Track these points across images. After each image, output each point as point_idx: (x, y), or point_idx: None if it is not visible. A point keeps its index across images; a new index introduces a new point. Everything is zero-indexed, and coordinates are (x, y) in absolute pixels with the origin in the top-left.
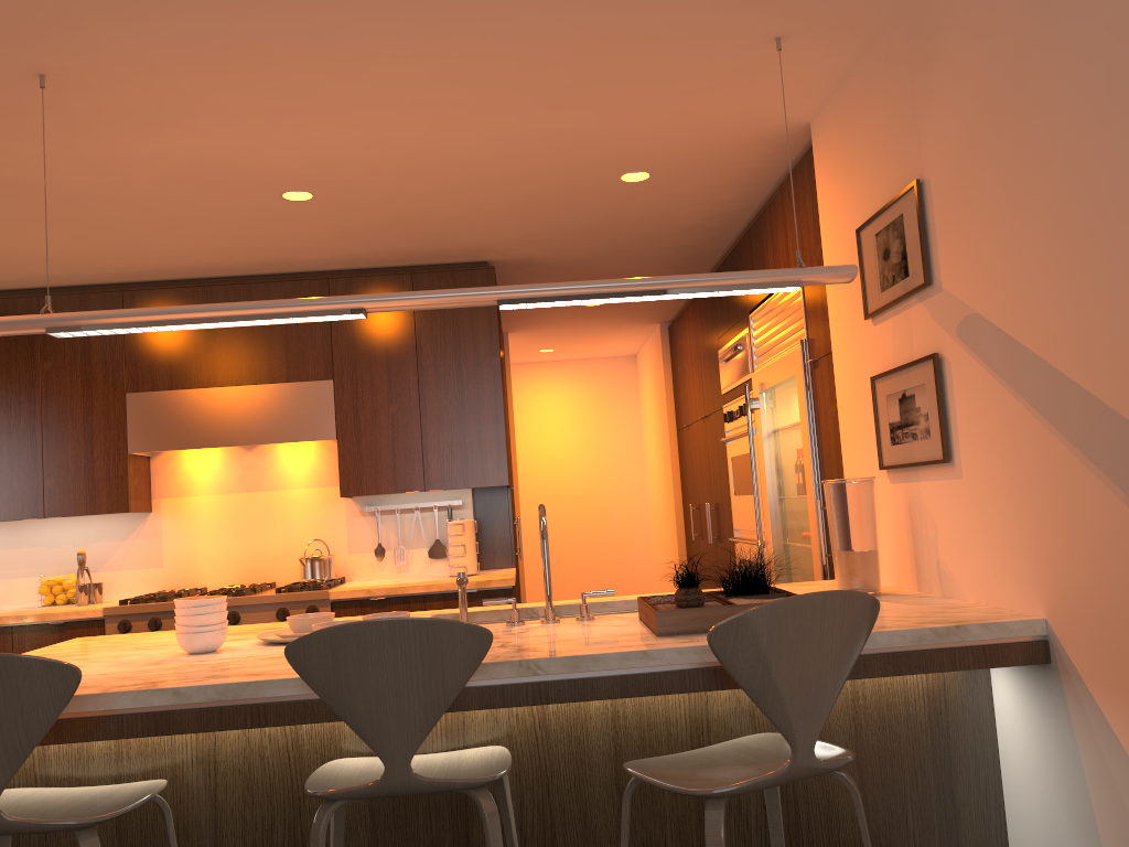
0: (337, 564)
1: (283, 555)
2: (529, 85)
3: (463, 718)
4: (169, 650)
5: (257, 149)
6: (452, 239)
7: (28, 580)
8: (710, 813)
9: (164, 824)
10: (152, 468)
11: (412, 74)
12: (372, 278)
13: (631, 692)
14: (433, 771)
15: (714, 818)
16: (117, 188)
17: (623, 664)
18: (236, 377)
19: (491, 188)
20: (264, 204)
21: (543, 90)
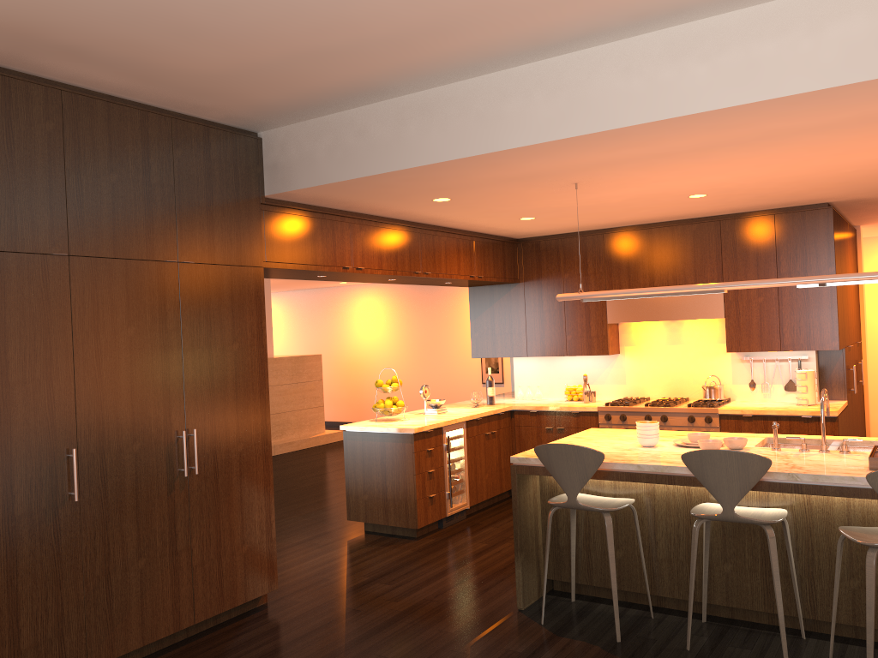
0: (725, 390)
1: (693, 382)
2: (825, 153)
3: (767, 493)
4: (633, 442)
5: (673, 187)
6: (798, 198)
7: (558, 386)
8: (869, 553)
9: (633, 516)
10: (619, 329)
11: (753, 159)
12: (747, 219)
13: (844, 494)
14: (748, 514)
15: (871, 555)
16: (603, 204)
17: (841, 481)
18: (665, 281)
19: (816, 181)
20: (678, 200)
21: (834, 153)
